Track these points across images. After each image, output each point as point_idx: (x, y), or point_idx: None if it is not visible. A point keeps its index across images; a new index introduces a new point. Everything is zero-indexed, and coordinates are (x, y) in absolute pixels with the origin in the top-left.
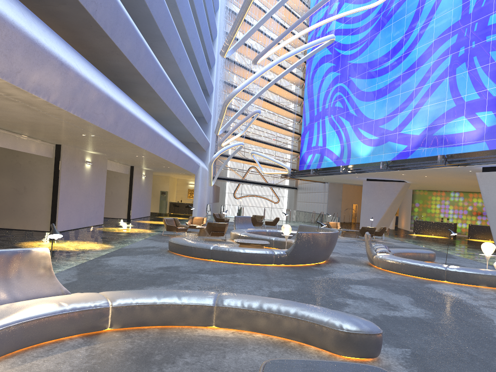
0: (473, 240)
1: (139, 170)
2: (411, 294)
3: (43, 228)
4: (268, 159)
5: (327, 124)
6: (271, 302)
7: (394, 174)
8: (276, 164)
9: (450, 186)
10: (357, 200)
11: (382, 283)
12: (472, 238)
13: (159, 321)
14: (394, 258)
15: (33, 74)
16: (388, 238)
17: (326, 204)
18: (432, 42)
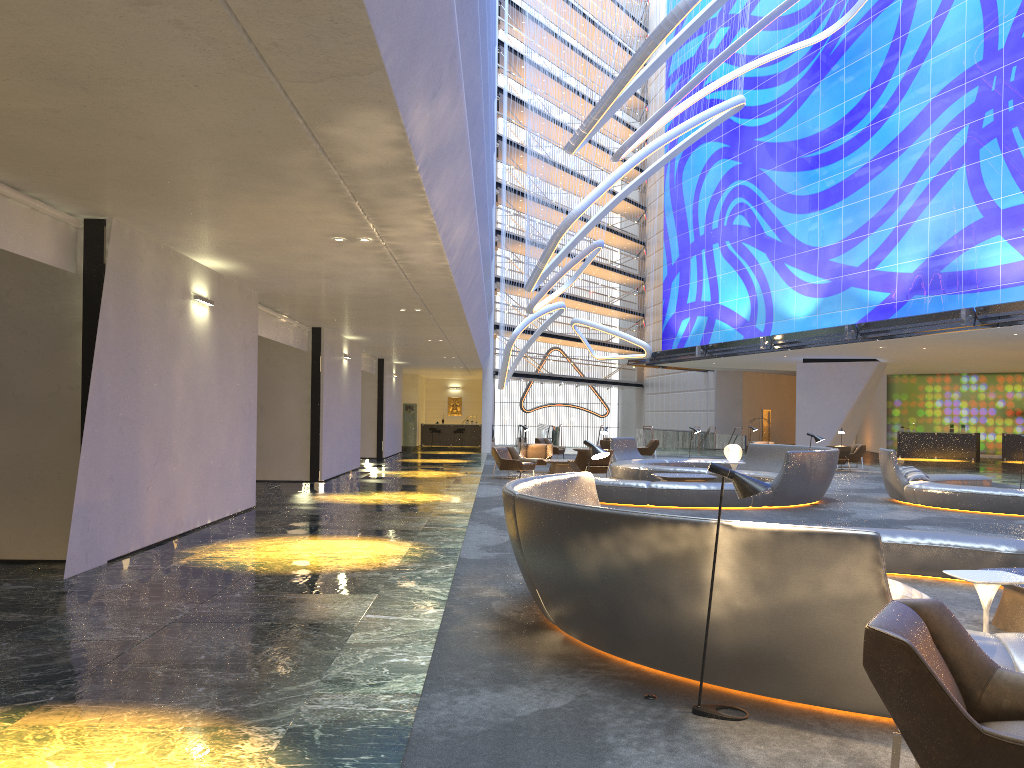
0: (1015, 462)
1: (390, 366)
2: (1008, 532)
3: (298, 476)
4: (606, 331)
5: (718, 259)
6: (881, 531)
7: (864, 347)
8: (604, 341)
9: (962, 364)
10: (770, 401)
11: (947, 522)
12: (1009, 459)
13: None
14: (944, 487)
15: (457, 228)
16: (865, 465)
17: (712, 413)
18: (928, 102)
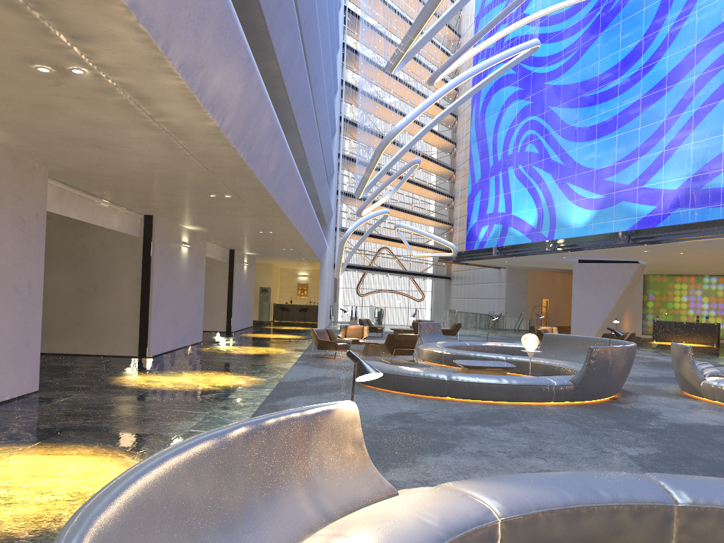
0: None
1: (241, 256)
2: None
3: (128, 352)
4: (422, 234)
5: (512, 178)
6: None
7: (631, 250)
8: (421, 243)
9: (707, 267)
10: (548, 293)
11: None
12: None
13: (575, 542)
14: None
15: (216, 73)
16: None
17: (503, 300)
18: (693, 47)
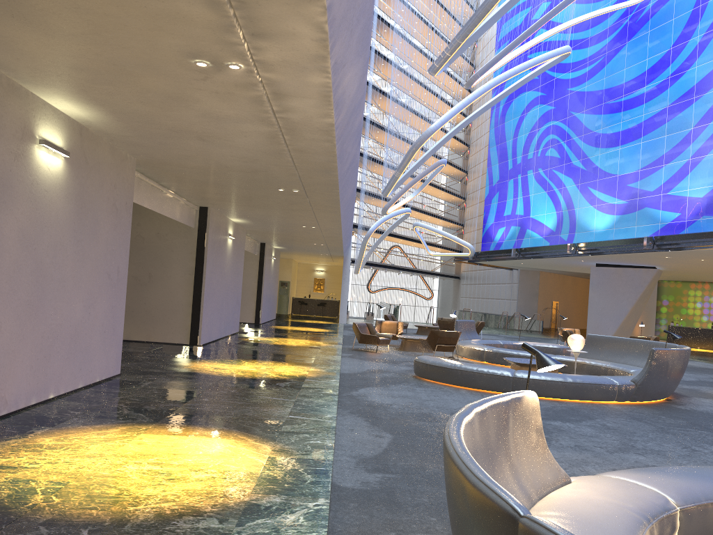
0: None
1: (270, 250)
2: None
3: (179, 340)
4: (440, 233)
5: (531, 182)
6: None
7: (653, 256)
8: (433, 243)
9: None
10: (558, 295)
11: None
12: None
13: None
14: None
15: (348, 72)
16: None
17: (514, 301)
18: None
